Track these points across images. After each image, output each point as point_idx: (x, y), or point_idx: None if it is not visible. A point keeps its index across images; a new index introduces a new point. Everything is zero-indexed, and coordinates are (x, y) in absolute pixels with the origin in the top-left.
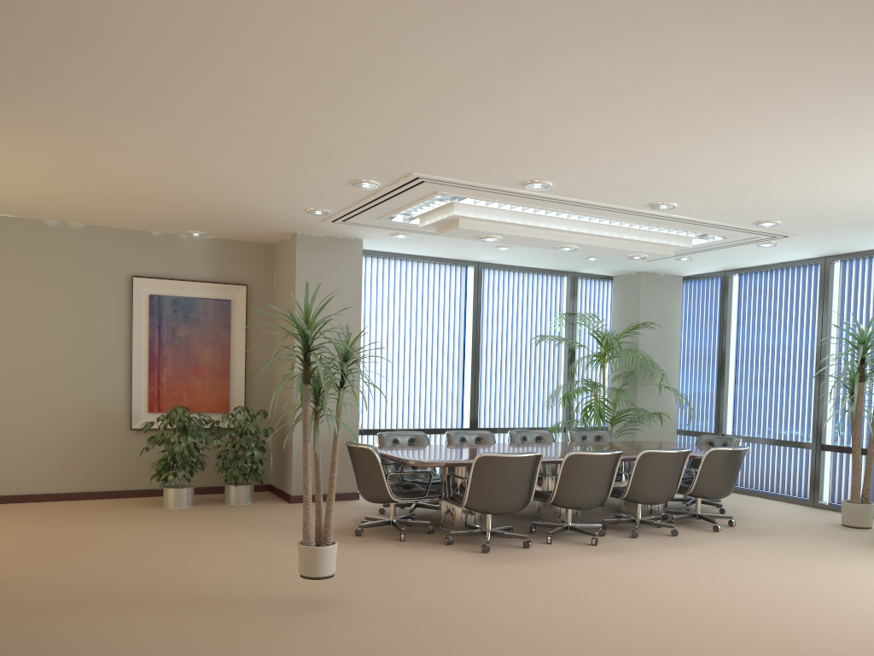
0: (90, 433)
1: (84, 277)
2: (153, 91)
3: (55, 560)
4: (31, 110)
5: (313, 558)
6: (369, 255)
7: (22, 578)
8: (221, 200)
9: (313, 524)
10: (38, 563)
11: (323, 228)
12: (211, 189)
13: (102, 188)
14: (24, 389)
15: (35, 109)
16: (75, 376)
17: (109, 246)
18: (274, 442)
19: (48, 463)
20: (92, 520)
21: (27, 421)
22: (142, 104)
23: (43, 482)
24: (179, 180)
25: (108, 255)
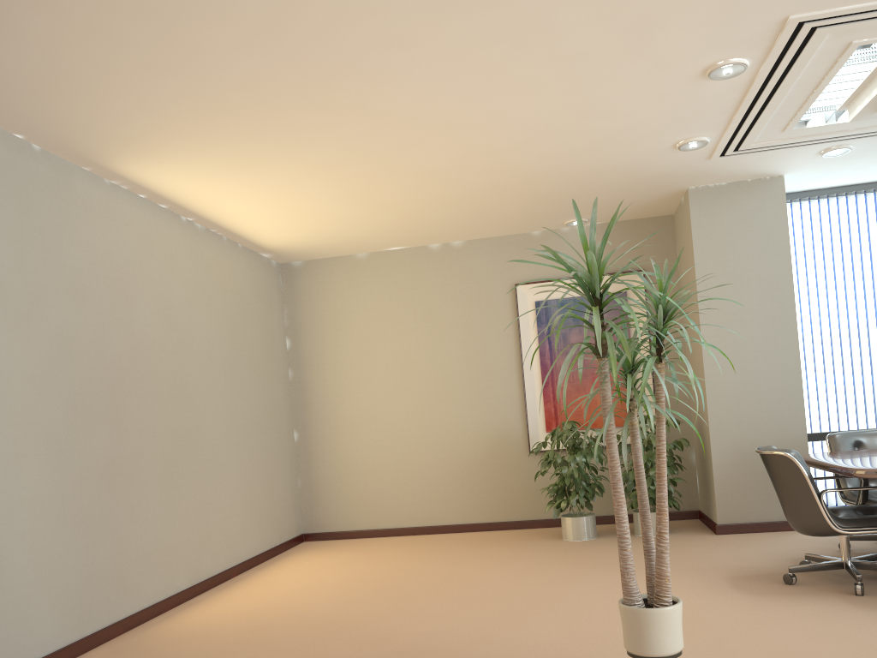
0: (489, 459)
1: (469, 295)
2: (360, 10)
3: (402, 601)
4: (288, 98)
5: (638, 626)
6: (805, 198)
7: (354, 621)
8: (566, 164)
9: (731, 563)
10: (385, 603)
11: (717, 171)
12: (542, 150)
13: (439, 186)
14: (425, 419)
15: (290, 95)
16: (470, 400)
17: (490, 258)
18: (697, 458)
19: (453, 492)
20: (478, 554)
21: (431, 450)
22: (369, 38)
23: (451, 512)
24: (500, 148)
25: (490, 268)
